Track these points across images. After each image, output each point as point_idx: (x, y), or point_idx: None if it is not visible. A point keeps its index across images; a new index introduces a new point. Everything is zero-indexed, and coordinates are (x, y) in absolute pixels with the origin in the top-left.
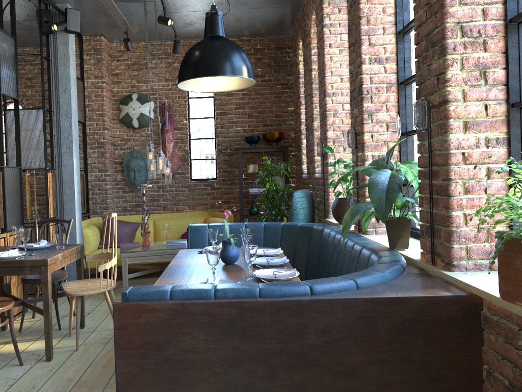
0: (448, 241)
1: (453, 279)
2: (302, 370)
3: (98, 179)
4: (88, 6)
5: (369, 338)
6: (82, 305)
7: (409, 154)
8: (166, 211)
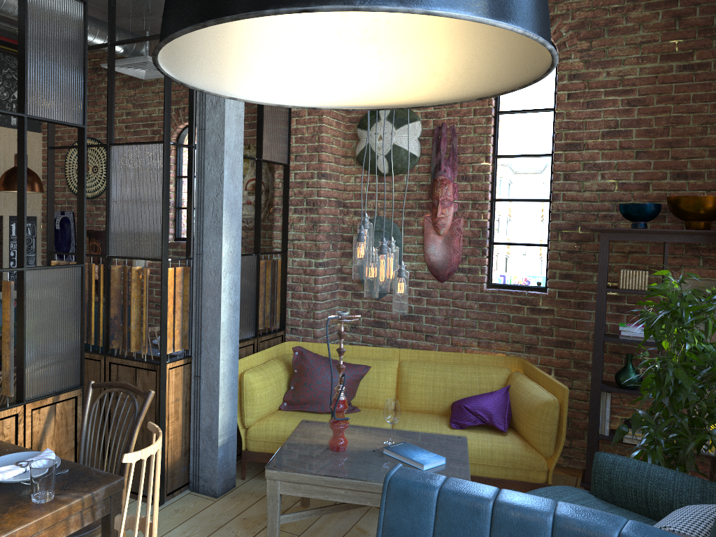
0: None
1: None
2: None
3: (303, 270)
4: None
5: None
6: None
7: None
8: (432, 343)
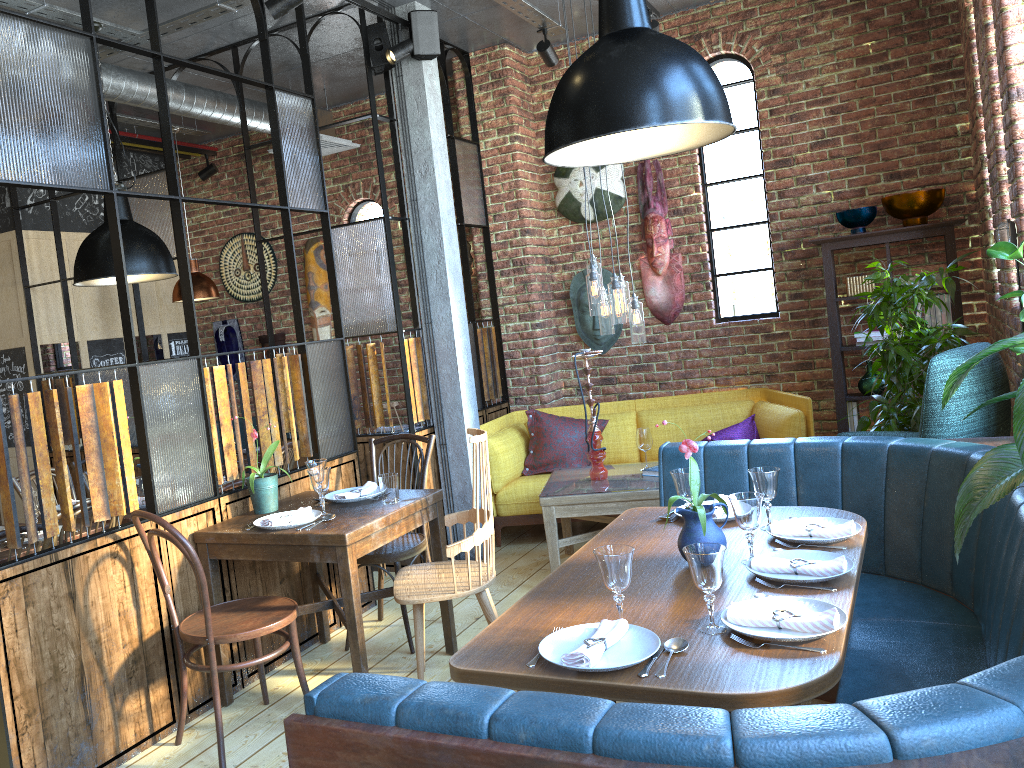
0: None
1: None
2: None
3: (519, 334)
4: None
5: None
6: (448, 610)
7: None
8: (667, 391)
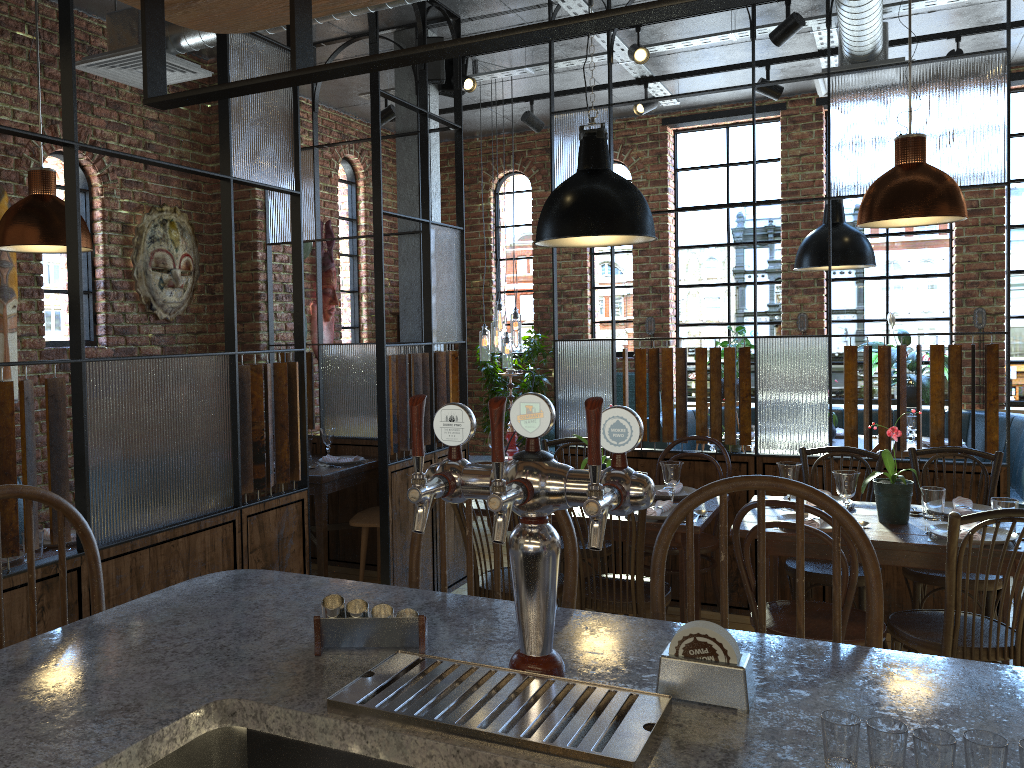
0: (1003, 392)
1: (1020, 411)
2: None
3: None
4: None
5: None
6: None
7: (833, 338)
8: (318, 423)
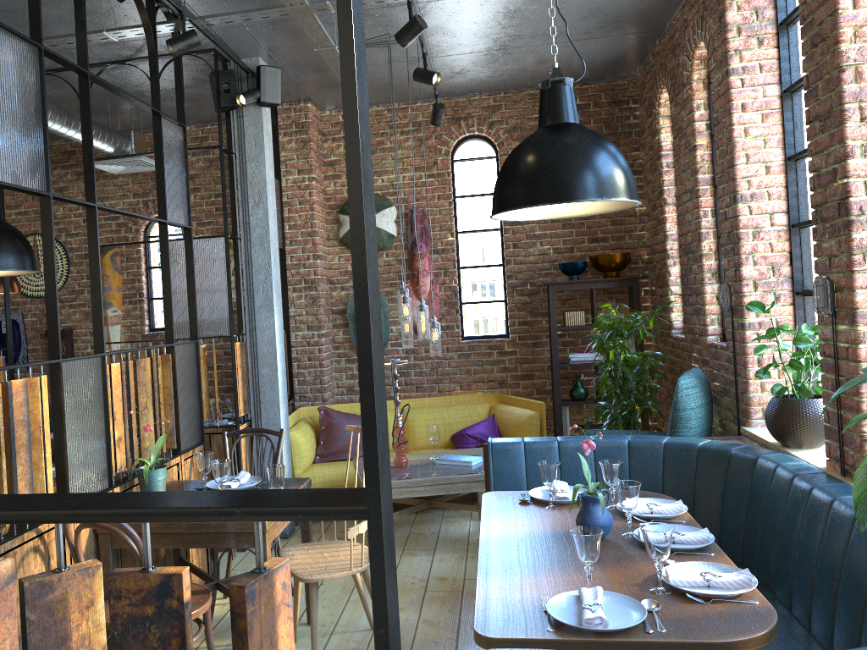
0: None
1: None
2: None
3: (307, 342)
4: (292, 59)
5: None
6: None
7: None
8: (422, 393)
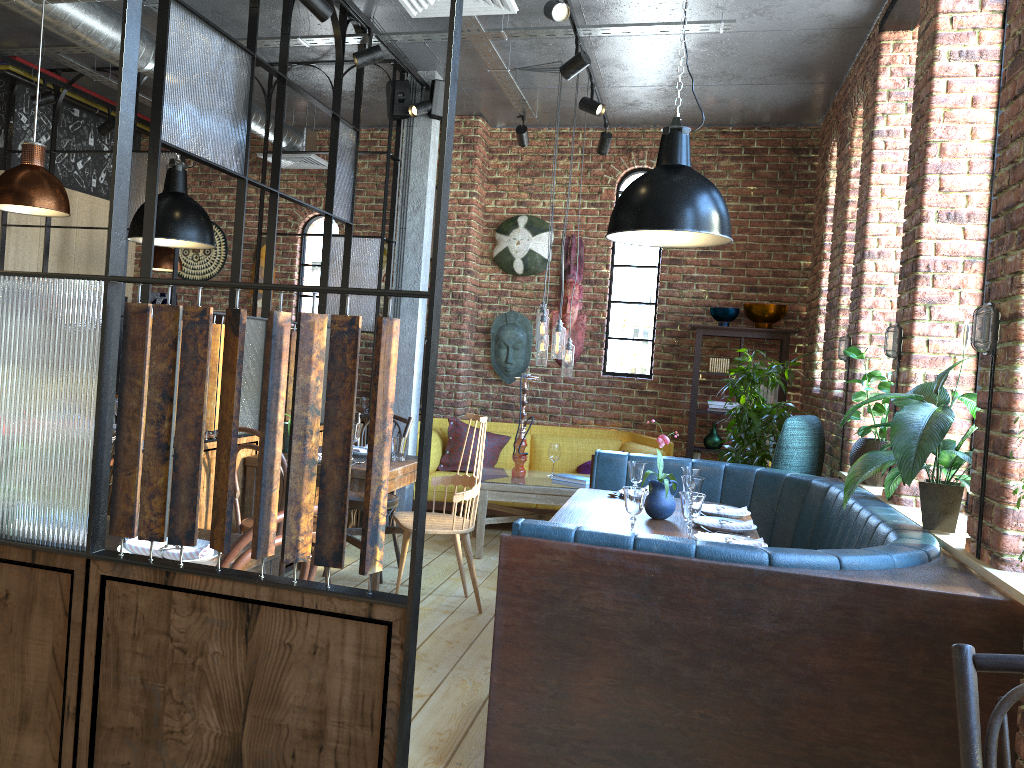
0: (999, 524)
1: (995, 579)
2: (744, 664)
3: (446, 355)
4: (467, 76)
5: (846, 637)
6: None
7: None
8: (555, 423)
